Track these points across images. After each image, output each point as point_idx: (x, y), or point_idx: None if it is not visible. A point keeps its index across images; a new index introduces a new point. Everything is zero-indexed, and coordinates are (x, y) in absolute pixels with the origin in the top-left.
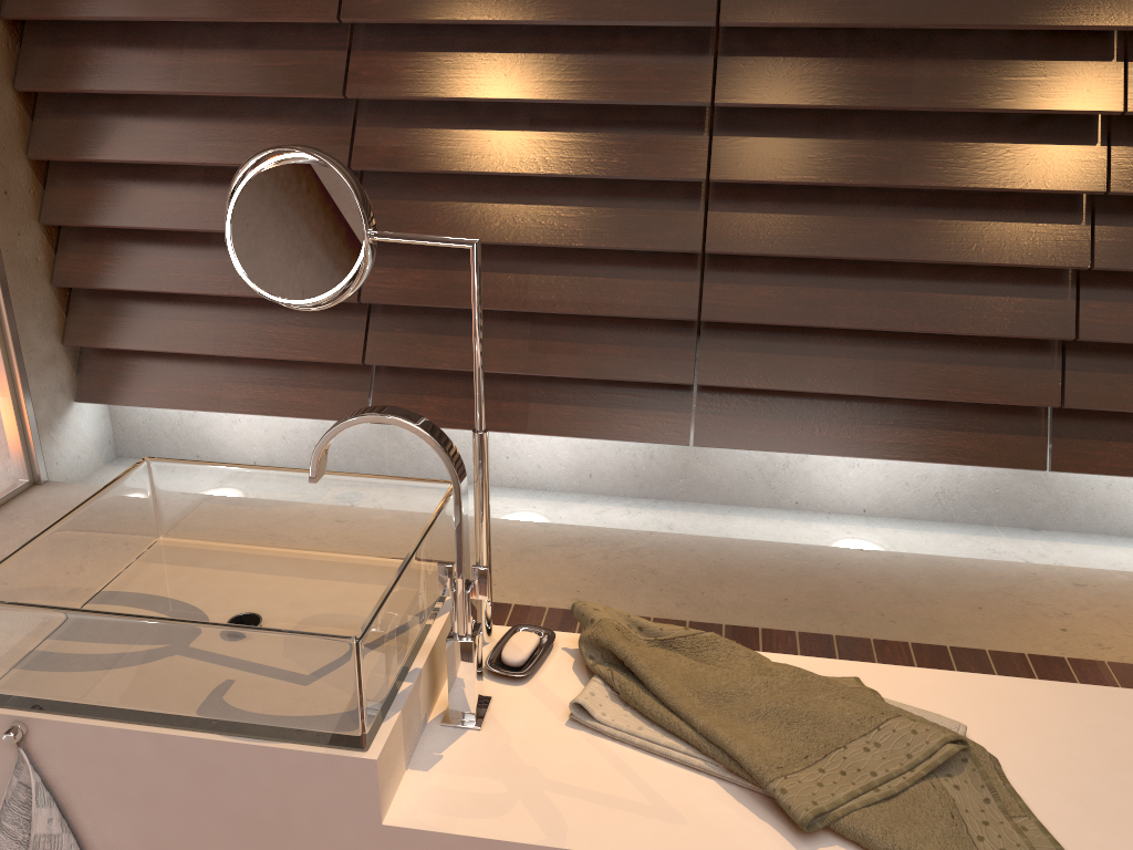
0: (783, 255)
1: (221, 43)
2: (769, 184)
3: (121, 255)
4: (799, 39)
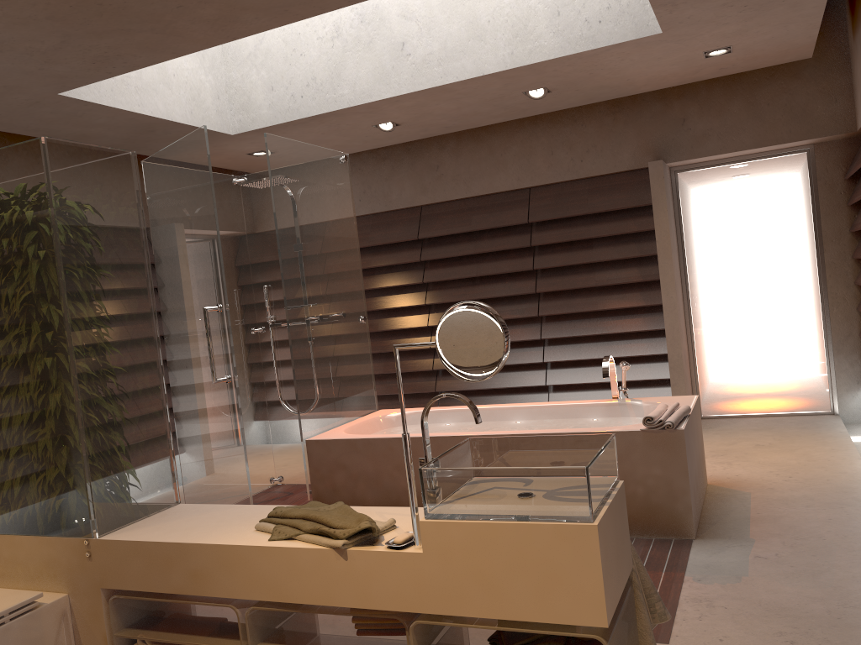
0: None
1: None
2: None
3: None
4: None
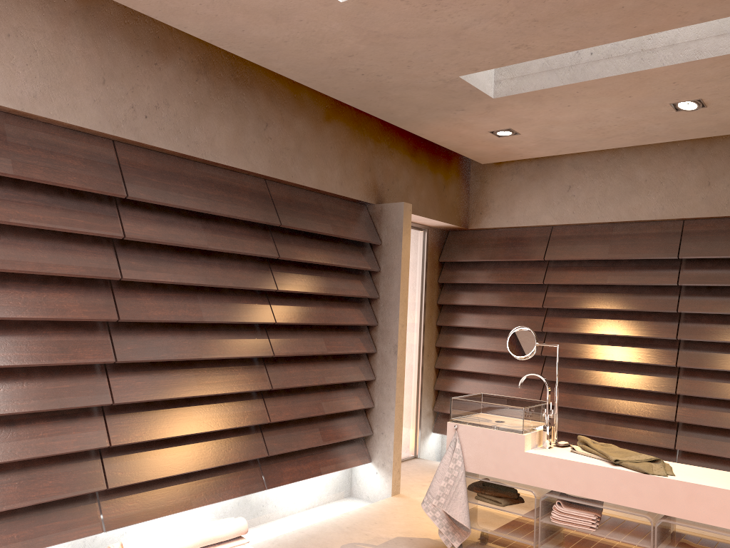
0: (710, 397)
1: (503, 313)
2: (704, 370)
3: (458, 380)
4: (712, 317)
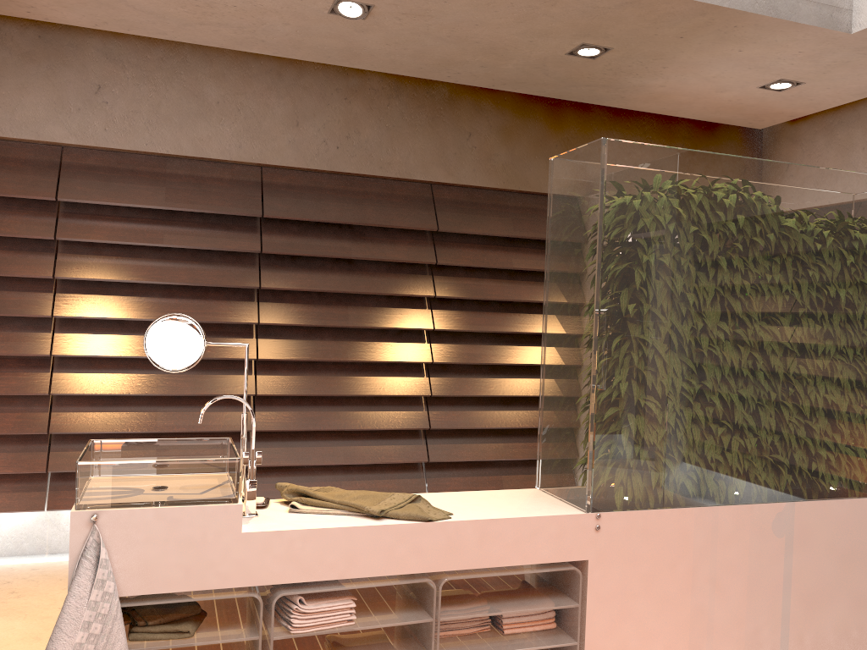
0: (296, 394)
1: None
2: (286, 361)
3: None
4: (296, 295)
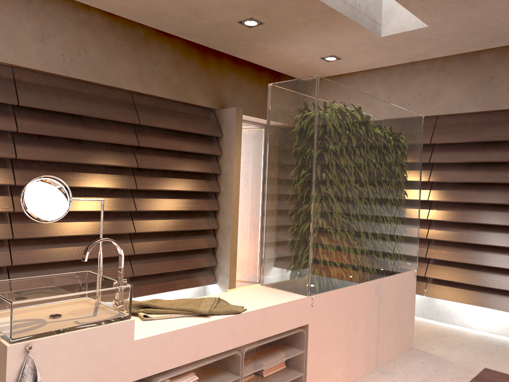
0: (44, 236)
1: None
2: None
3: None
4: (41, 164)
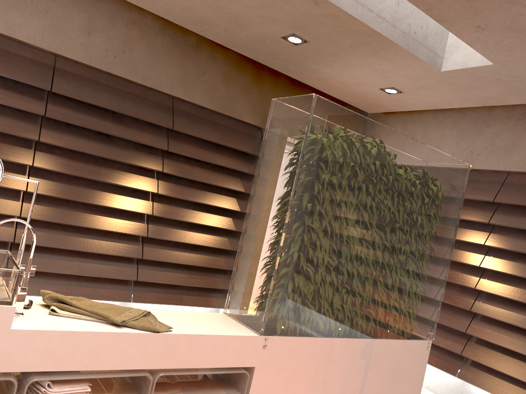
0: (51, 221)
1: None
2: (47, 196)
3: None
4: (65, 152)
